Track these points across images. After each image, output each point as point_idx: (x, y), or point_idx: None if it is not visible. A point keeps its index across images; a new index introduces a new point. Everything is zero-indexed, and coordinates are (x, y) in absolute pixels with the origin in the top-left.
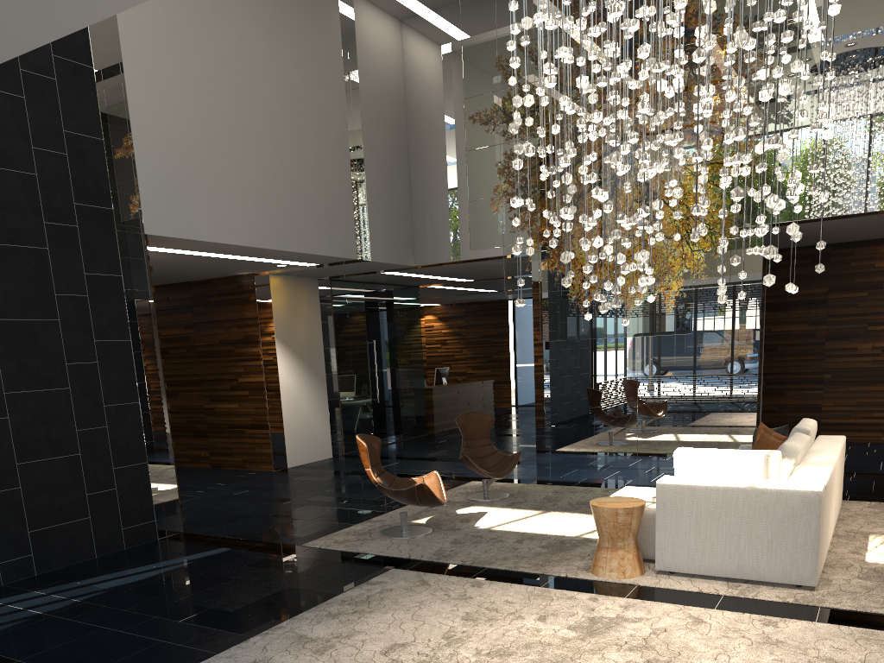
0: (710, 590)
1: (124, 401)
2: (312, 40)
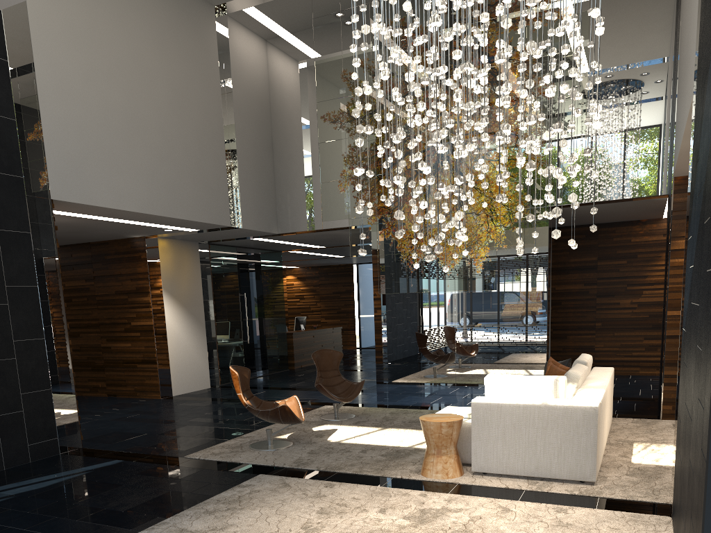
0: (514, 486)
1: (31, 337)
2: (193, 50)
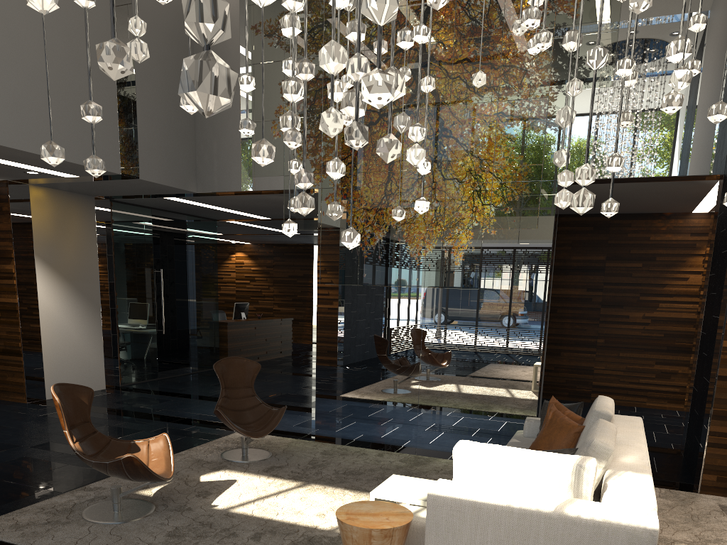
0: None
1: None
2: None
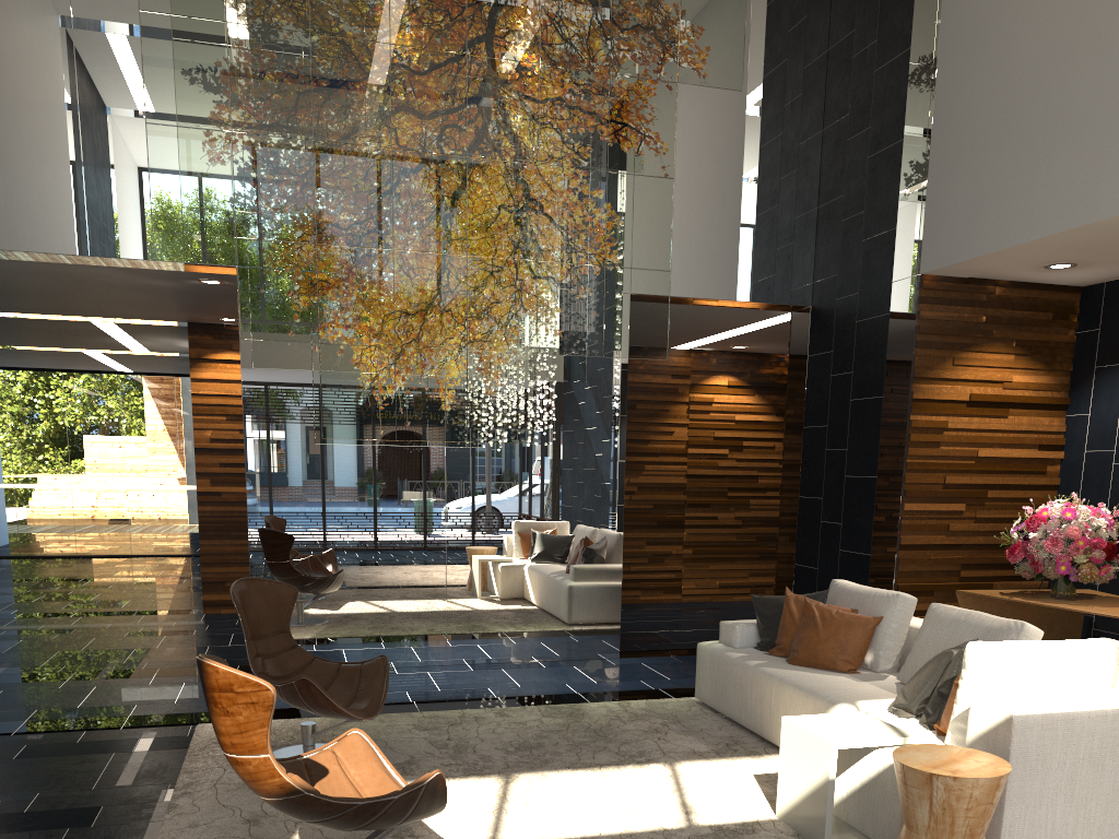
0: None
1: None
2: None
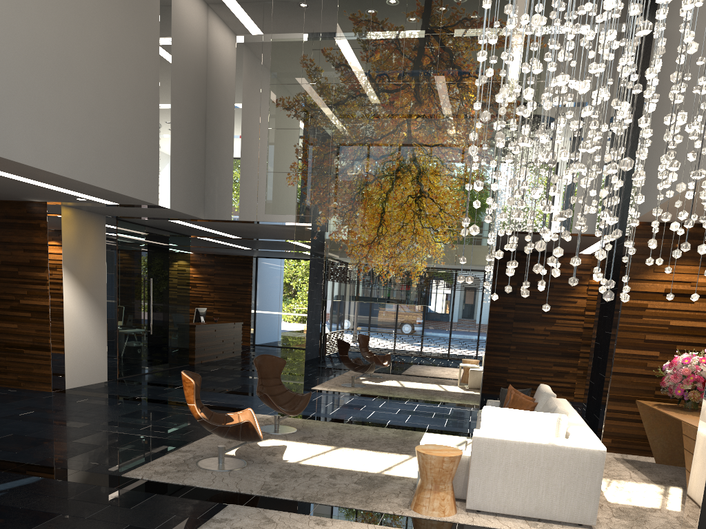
0: (517, 528)
1: None
2: None
